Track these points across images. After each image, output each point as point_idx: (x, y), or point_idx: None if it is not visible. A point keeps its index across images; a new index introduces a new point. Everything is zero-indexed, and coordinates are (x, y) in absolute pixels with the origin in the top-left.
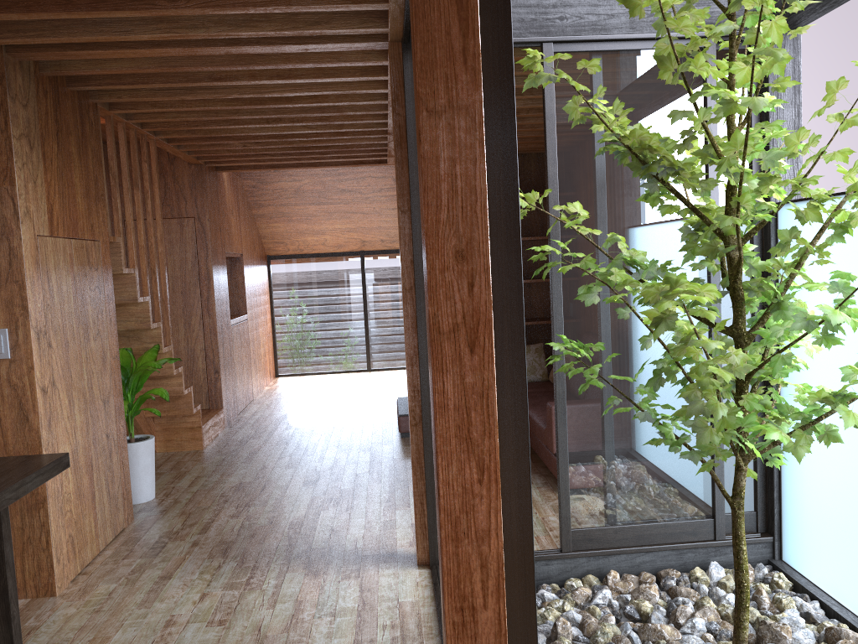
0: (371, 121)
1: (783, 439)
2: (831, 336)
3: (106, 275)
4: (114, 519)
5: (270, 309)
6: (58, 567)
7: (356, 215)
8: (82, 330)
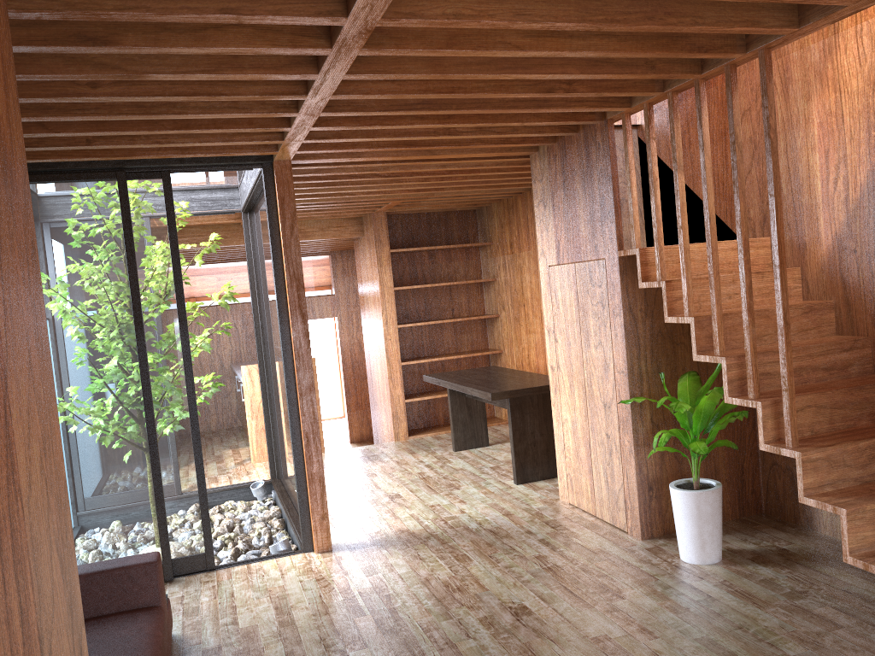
0: (370, 78)
1: None
2: None
3: (612, 291)
4: (612, 510)
5: None
6: (560, 482)
7: None
8: (583, 337)
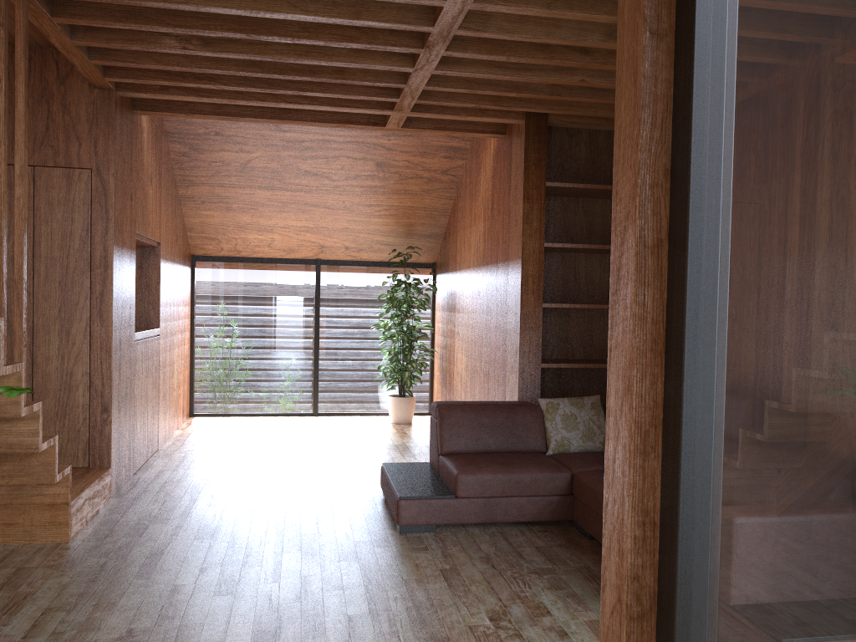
0: None
1: None
2: None
3: None
4: None
5: (190, 325)
6: None
7: (318, 210)
8: None
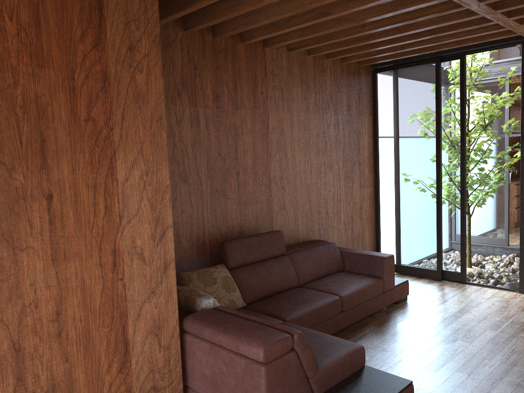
0: None
1: None
2: None
3: None
4: None
5: None
6: None
7: None
8: None
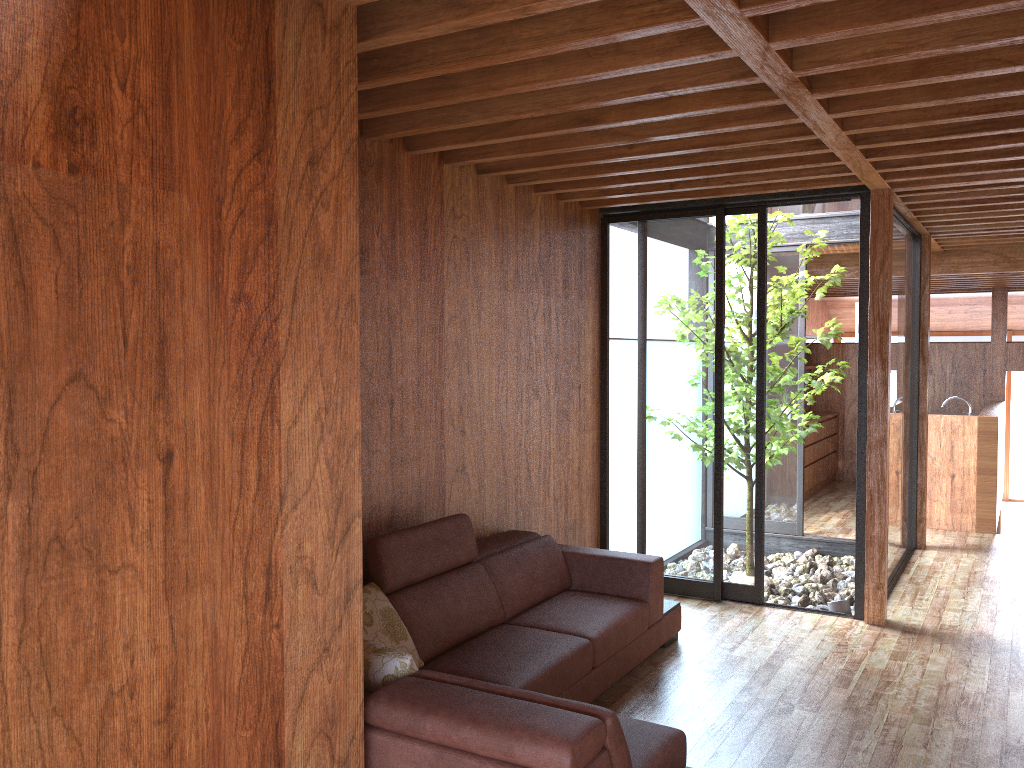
0: (862, 113)
1: None
2: None
3: None
4: None
5: None
6: None
7: None
8: None
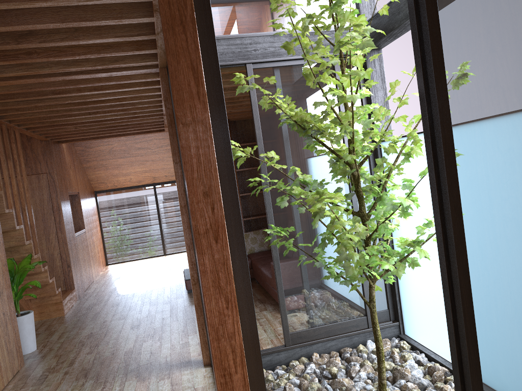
0: (153, 109)
1: (390, 268)
2: (406, 212)
3: None
4: (12, 365)
5: (99, 223)
6: None
7: (148, 162)
8: None
